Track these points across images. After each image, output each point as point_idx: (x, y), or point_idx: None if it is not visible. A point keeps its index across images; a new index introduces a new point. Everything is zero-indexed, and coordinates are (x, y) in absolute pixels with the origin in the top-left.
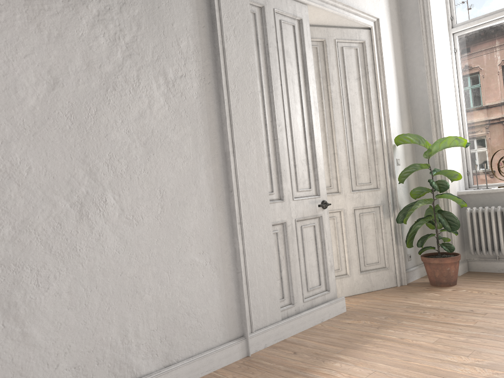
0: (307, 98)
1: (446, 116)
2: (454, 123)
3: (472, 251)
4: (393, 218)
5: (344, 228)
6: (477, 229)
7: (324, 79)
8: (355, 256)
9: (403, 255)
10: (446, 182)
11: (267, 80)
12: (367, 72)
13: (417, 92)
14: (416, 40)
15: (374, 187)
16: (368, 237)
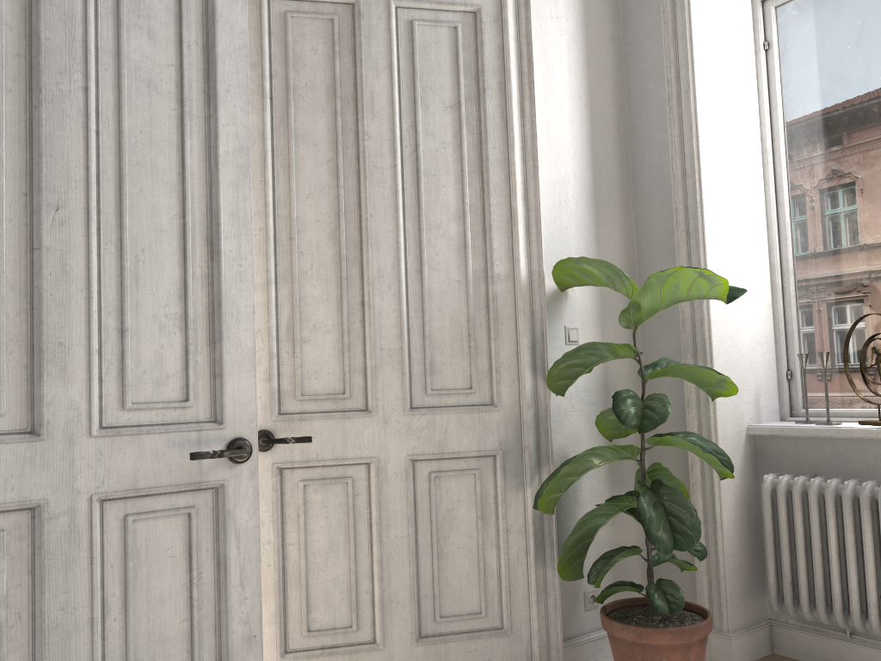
0: (211, 137)
1: (720, 216)
2: (751, 238)
3: (773, 603)
4: (532, 490)
5: (376, 512)
6: (792, 539)
7: (349, 105)
8: (405, 592)
9: (559, 598)
10: (664, 402)
11: (24, 73)
12: (482, 88)
13: (650, 151)
14: (651, 15)
15: (484, 401)
16: (454, 540)
